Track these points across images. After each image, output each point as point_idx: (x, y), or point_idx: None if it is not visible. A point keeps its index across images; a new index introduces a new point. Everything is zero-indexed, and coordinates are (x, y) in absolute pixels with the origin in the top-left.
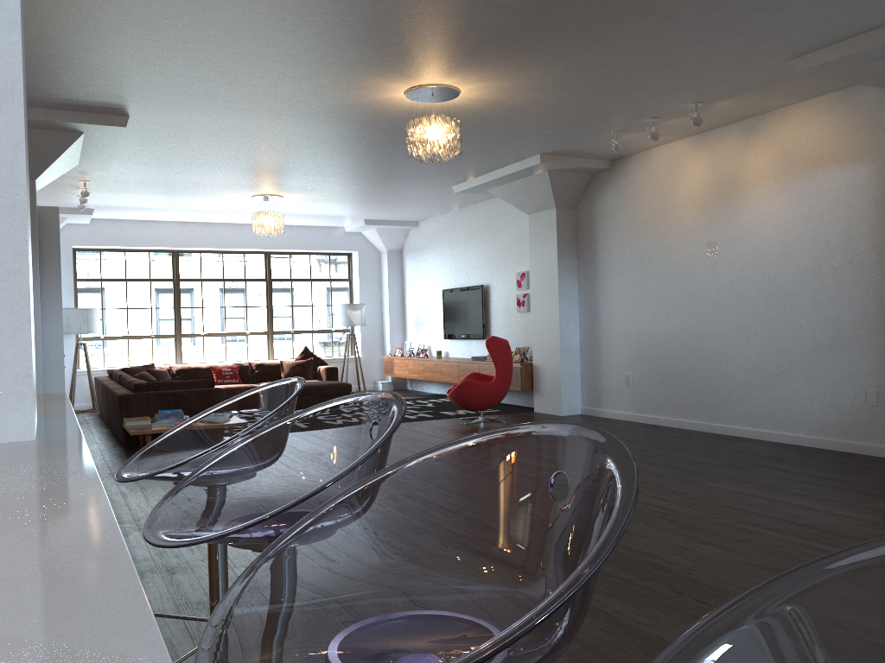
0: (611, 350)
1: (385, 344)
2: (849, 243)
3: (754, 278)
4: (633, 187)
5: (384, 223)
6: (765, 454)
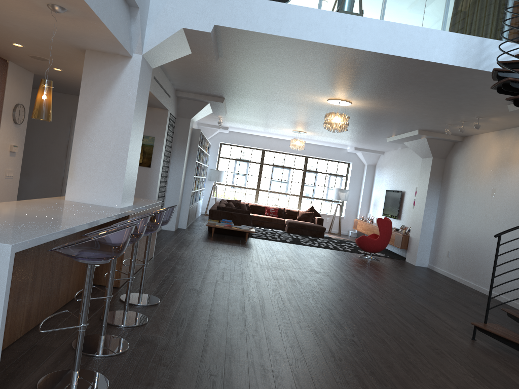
0: (445, 237)
1: (357, 213)
2: None
3: (506, 212)
4: (469, 153)
5: (365, 150)
6: (476, 301)
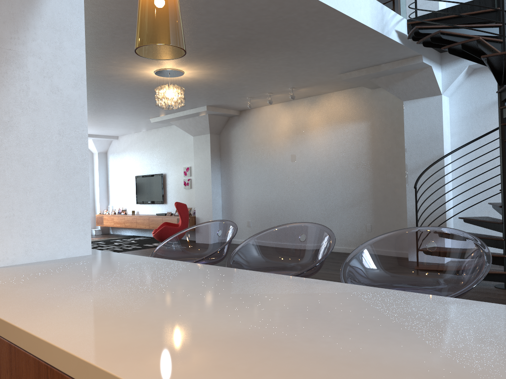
0: (240, 209)
1: (96, 207)
2: (358, 158)
3: (314, 173)
4: (252, 125)
5: (98, 136)
6: None
